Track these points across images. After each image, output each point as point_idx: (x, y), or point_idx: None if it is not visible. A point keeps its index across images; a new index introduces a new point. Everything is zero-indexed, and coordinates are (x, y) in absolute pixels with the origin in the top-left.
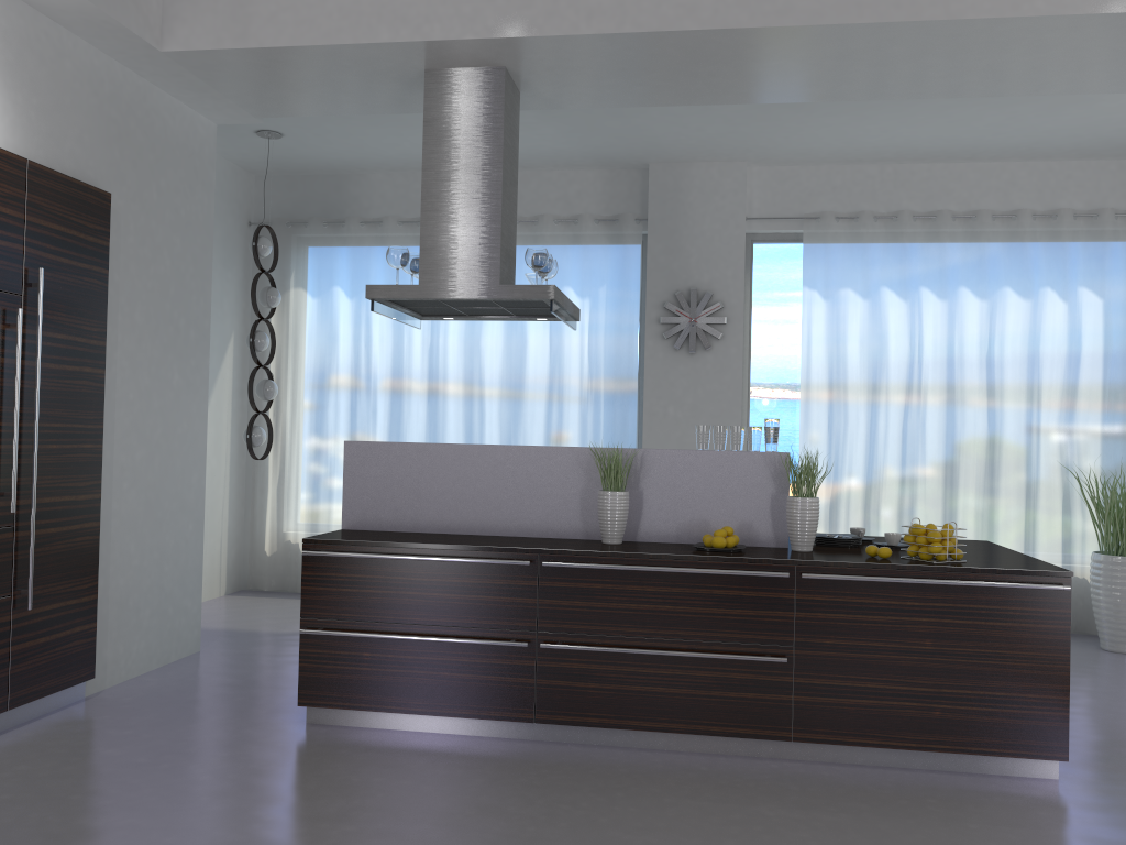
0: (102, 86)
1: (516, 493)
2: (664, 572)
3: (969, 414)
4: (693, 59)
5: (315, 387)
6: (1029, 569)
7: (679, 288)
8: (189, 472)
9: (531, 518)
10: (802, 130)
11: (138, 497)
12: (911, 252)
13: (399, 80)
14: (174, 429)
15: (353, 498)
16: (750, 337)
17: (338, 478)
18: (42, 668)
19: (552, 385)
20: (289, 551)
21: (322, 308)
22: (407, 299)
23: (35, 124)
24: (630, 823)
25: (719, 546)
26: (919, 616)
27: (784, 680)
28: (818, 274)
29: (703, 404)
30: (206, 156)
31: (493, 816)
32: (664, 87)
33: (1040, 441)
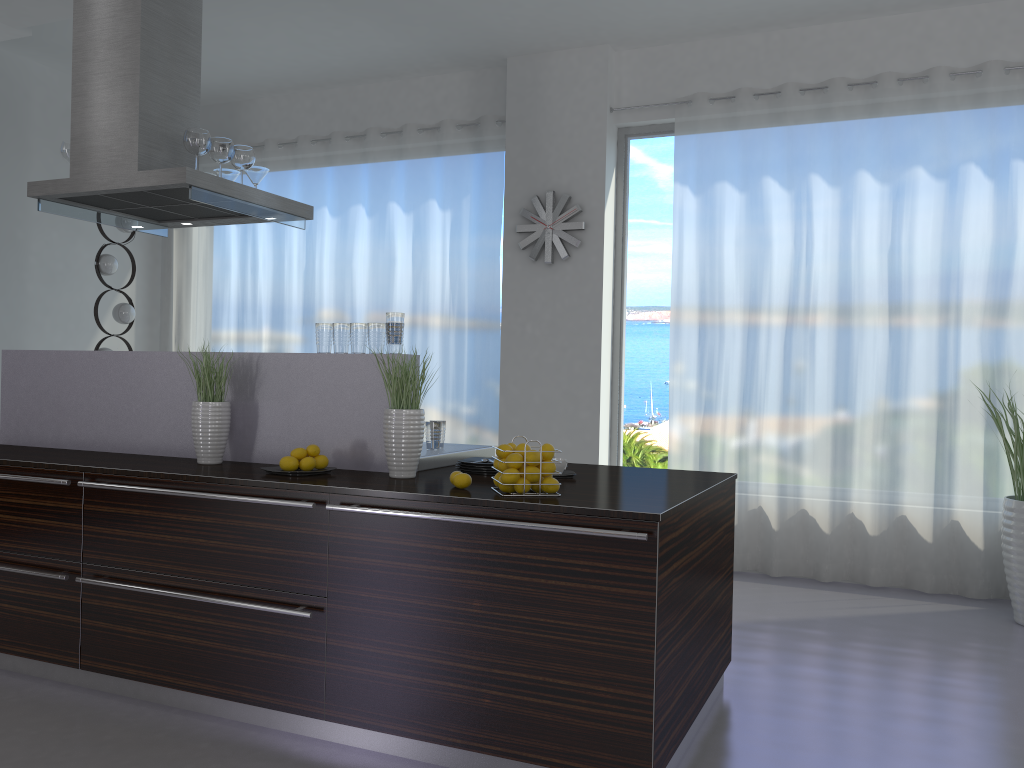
0: None
1: (143, 405)
2: (198, 498)
3: (868, 325)
4: None
5: (208, 313)
6: (606, 508)
7: (537, 193)
8: None
9: (156, 434)
10: None
11: None
12: (796, 132)
13: None
14: None
15: (9, 411)
16: (624, 244)
17: None
18: None
19: (416, 305)
20: None
21: (215, 235)
22: (67, 196)
23: None
24: None
25: (285, 468)
26: (467, 568)
27: (316, 641)
28: (690, 167)
29: (561, 320)
30: None
31: None
32: None
33: (960, 357)
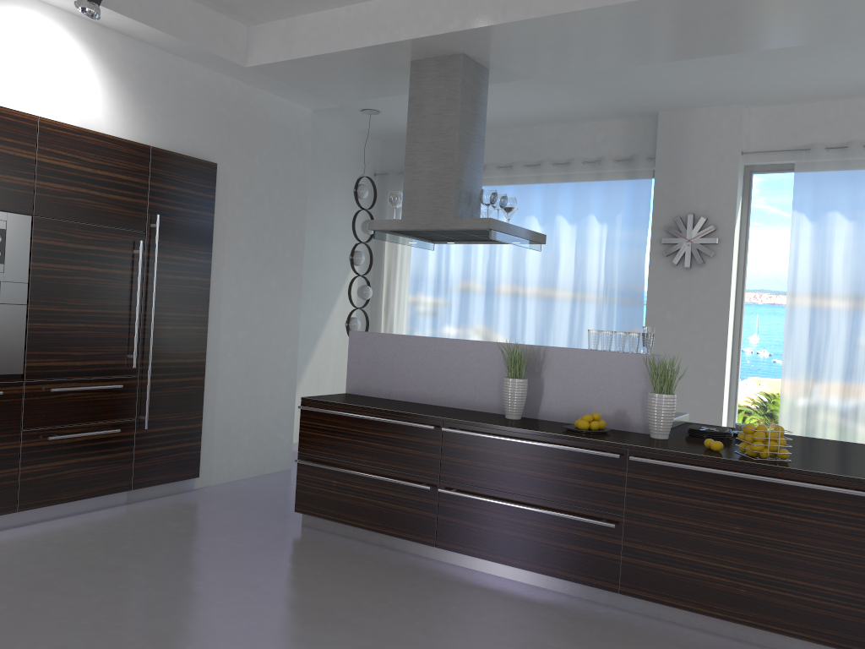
0: (214, 93)
1: (455, 375)
2: (528, 444)
3: None
4: (599, 32)
5: (411, 291)
6: (836, 473)
7: (679, 214)
8: (284, 347)
9: (464, 395)
10: (774, 74)
11: (239, 363)
12: None
13: (400, 70)
14: (271, 318)
15: (353, 372)
16: (745, 254)
17: None
18: (157, 466)
19: (576, 293)
20: None
21: None
22: (395, 230)
23: (161, 123)
24: (435, 629)
25: (582, 428)
26: (730, 504)
27: (615, 542)
28: (806, 199)
29: (695, 311)
30: (302, 133)
31: (347, 606)
32: (594, 55)
33: None
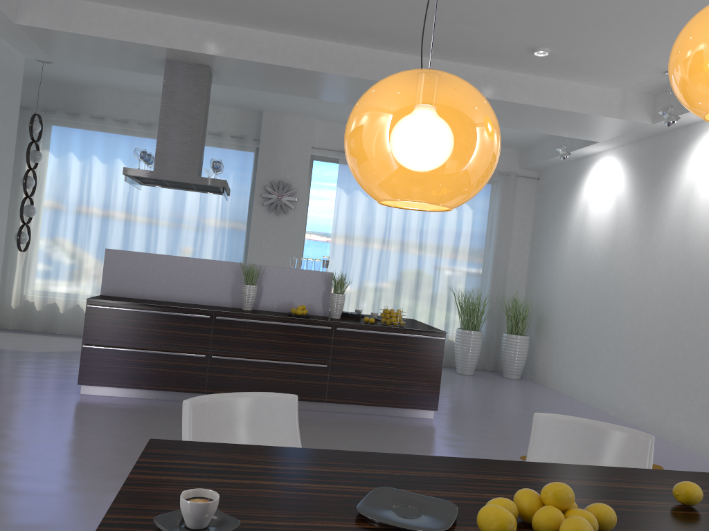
0: None
1: (198, 282)
2: (274, 324)
3: (409, 258)
4: (304, 80)
5: (52, 210)
6: (430, 330)
7: (273, 179)
8: None
9: (205, 295)
10: (345, 109)
11: None
12: None
13: (149, 60)
14: None
15: (108, 279)
16: (307, 209)
17: (63, 265)
18: None
19: (199, 224)
20: (27, 306)
21: (61, 164)
22: (145, 177)
23: None
24: None
25: (299, 314)
26: (384, 348)
27: (324, 375)
28: (345, 181)
29: (281, 242)
30: (18, 76)
31: None
32: (287, 87)
33: (440, 274)
